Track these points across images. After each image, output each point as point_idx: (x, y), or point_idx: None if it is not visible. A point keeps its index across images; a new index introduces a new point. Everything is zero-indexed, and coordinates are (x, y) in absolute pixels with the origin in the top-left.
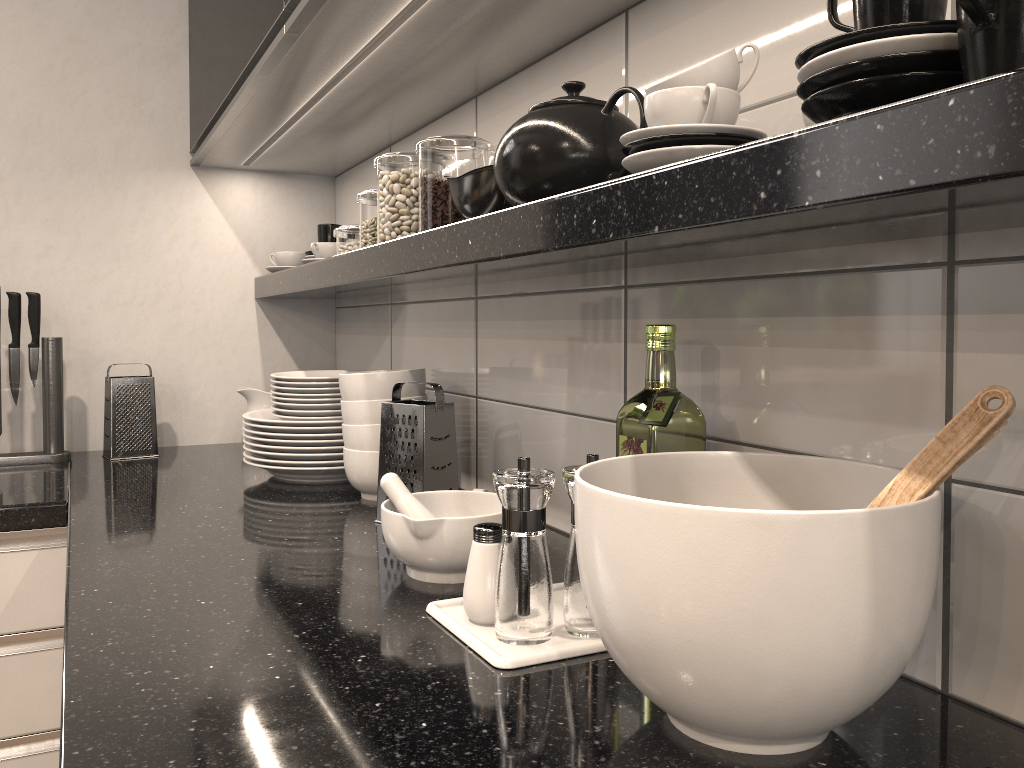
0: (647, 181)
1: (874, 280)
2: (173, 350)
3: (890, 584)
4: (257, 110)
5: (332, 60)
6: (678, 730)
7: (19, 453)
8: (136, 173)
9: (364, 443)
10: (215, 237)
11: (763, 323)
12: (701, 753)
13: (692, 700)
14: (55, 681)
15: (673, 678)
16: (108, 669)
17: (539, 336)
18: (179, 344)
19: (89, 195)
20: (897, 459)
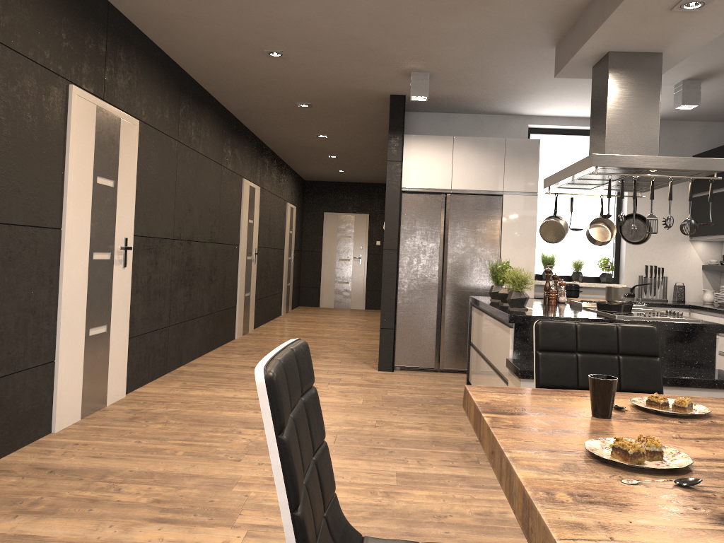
0: None
1: None
2: (683, 280)
3: None
4: (723, 238)
5: None
6: None
7: (658, 298)
8: (677, 242)
9: None
10: (693, 255)
11: None
12: None
13: None
14: None
15: None
16: None
17: None
18: (684, 279)
19: (668, 247)
20: None
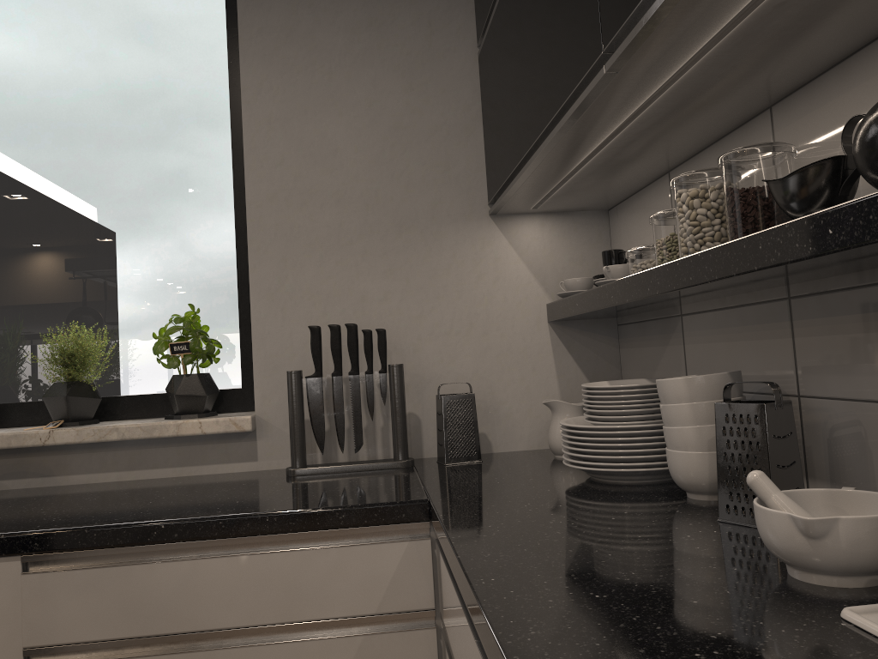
0: None
1: None
2: (484, 370)
3: None
4: (558, 154)
5: (640, 92)
6: None
7: (376, 460)
8: (448, 226)
9: (689, 444)
10: (512, 272)
11: None
12: None
13: None
14: (426, 657)
15: None
16: (545, 658)
17: None
18: (488, 365)
19: (414, 248)
20: None
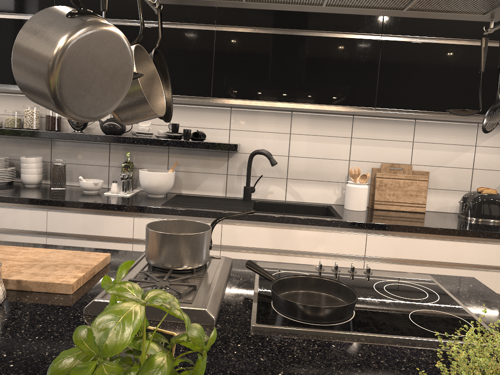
0: (147, 139)
1: (159, 149)
2: None
3: (174, 178)
4: None
5: None
6: (153, 196)
7: None
8: None
9: (34, 173)
10: None
11: (141, 152)
12: (158, 197)
13: (160, 190)
14: None
15: (159, 189)
16: (90, 201)
17: (80, 150)
18: None
19: None
20: (161, 168)
